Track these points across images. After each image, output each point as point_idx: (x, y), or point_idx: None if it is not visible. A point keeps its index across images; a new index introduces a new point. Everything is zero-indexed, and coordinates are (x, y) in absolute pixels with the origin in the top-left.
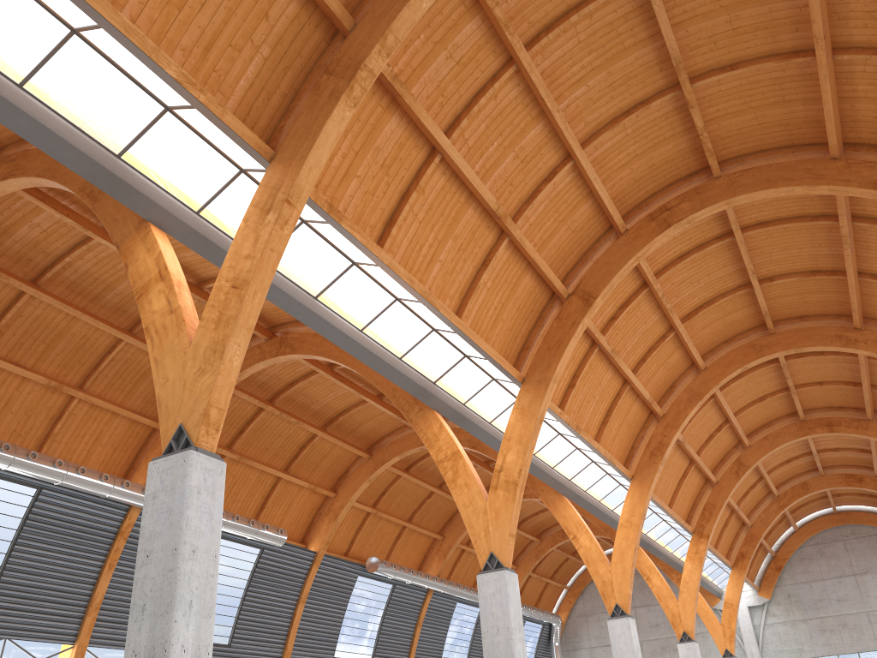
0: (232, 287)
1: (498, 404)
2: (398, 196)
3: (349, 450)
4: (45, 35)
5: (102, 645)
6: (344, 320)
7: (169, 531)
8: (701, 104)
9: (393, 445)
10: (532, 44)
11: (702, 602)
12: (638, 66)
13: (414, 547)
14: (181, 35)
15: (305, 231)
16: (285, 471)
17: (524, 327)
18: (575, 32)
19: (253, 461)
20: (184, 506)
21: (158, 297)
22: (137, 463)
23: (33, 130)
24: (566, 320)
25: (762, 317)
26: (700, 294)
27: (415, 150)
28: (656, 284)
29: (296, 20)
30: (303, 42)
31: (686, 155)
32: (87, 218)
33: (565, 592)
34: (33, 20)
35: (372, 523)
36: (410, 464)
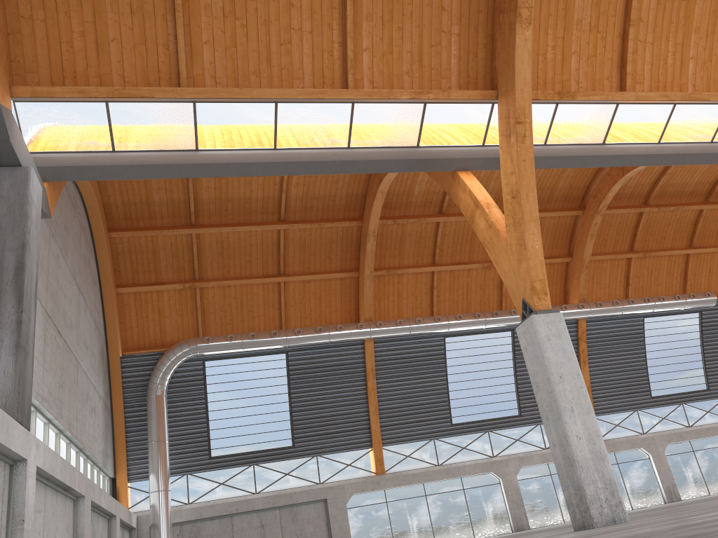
0: (512, 198)
1: None
2: (618, 40)
3: None
4: (342, 115)
5: (605, 413)
6: (638, 144)
7: (541, 369)
8: None
9: None
10: None
11: None
12: None
13: None
14: (400, 66)
15: (563, 108)
16: (690, 247)
17: None
18: None
19: (656, 252)
20: (542, 352)
21: (480, 220)
22: (568, 289)
23: (367, 166)
24: None
25: None
26: None
27: None
28: None
29: None
30: (476, 1)
31: None
32: None
33: None
34: (332, 112)
35: None
36: None
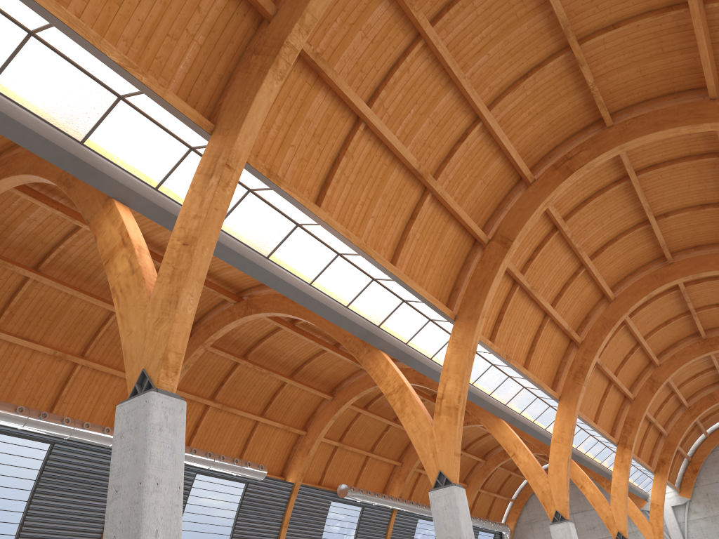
0: (183, 244)
1: (436, 342)
2: (330, 162)
3: (315, 393)
4: (6, 39)
5: None
6: (294, 275)
7: (134, 467)
8: (590, 63)
9: (352, 387)
10: (436, 21)
11: (631, 505)
12: (531, 33)
13: (378, 474)
14: (122, 27)
15: (252, 199)
16: (262, 415)
17: (452, 272)
18: (472, 7)
19: (233, 408)
20: (147, 443)
21: (121, 261)
22: None
23: (3, 123)
24: (488, 262)
25: (661, 250)
26: (604, 233)
27: (342, 120)
28: (565, 226)
29: (225, 11)
30: (233, 29)
31: (580, 110)
32: (75, 210)
33: (511, 504)
34: None
35: (340, 455)
36: (368, 402)
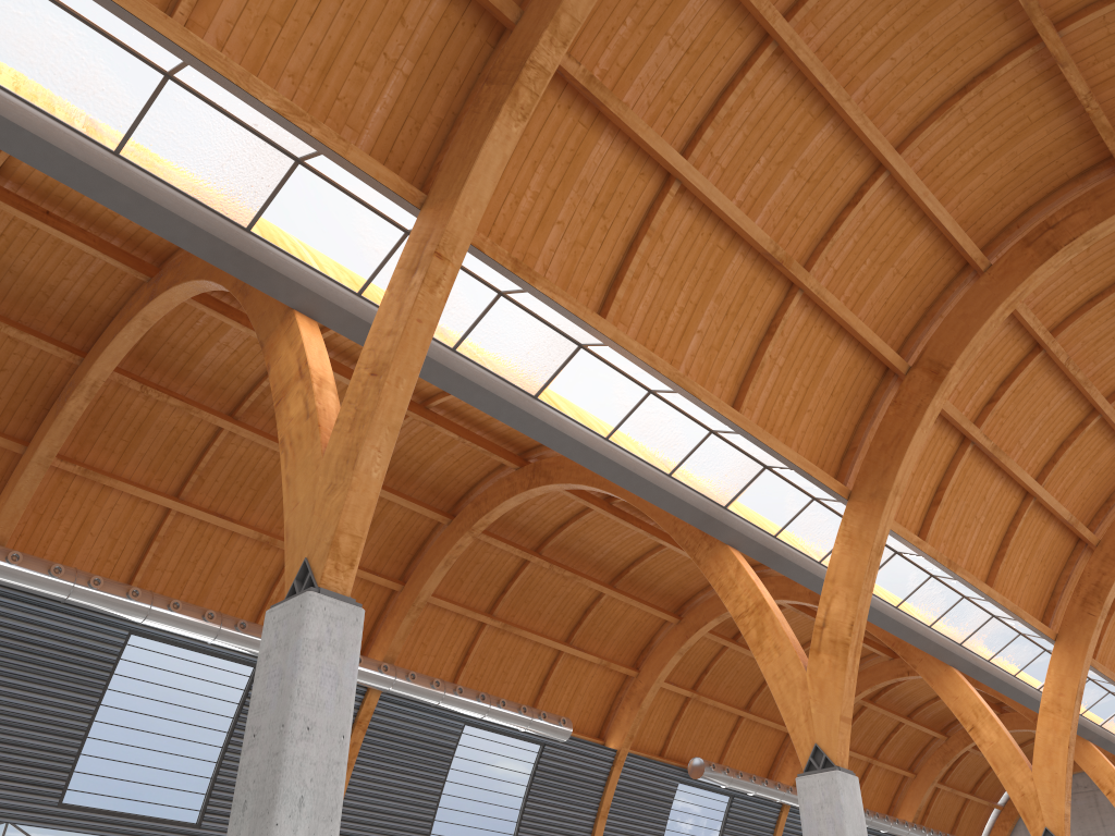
0: (371, 375)
1: (827, 535)
2: (624, 245)
3: (649, 612)
4: (135, 85)
5: None
6: (580, 425)
7: (278, 701)
8: (1082, 61)
9: (708, 605)
10: (795, 10)
11: None
12: (968, 18)
13: (758, 746)
14: (287, 57)
15: (505, 307)
16: (567, 642)
17: (846, 420)
18: None
19: (521, 629)
20: (296, 667)
21: (295, 400)
22: (375, 635)
23: (135, 205)
24: (907, 404)
25: None
26: None
27: (641, 179)
28: (1053, 343)
29: (444, 21)
30: (458, 49)
31: (1071, 143)
32: None
33: (996, 813)
34: (118, 68)
35: (694, 711)
36: (738, 631)
